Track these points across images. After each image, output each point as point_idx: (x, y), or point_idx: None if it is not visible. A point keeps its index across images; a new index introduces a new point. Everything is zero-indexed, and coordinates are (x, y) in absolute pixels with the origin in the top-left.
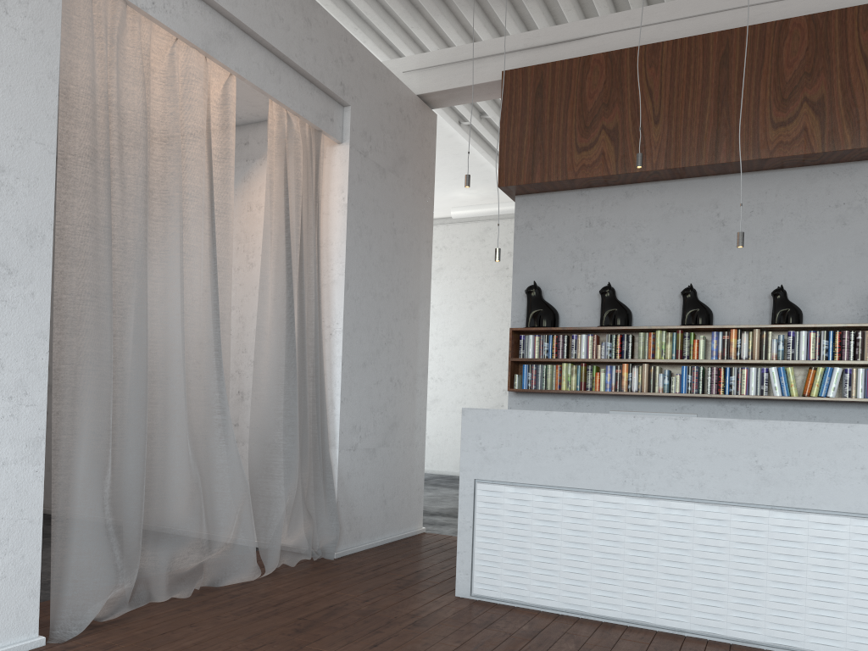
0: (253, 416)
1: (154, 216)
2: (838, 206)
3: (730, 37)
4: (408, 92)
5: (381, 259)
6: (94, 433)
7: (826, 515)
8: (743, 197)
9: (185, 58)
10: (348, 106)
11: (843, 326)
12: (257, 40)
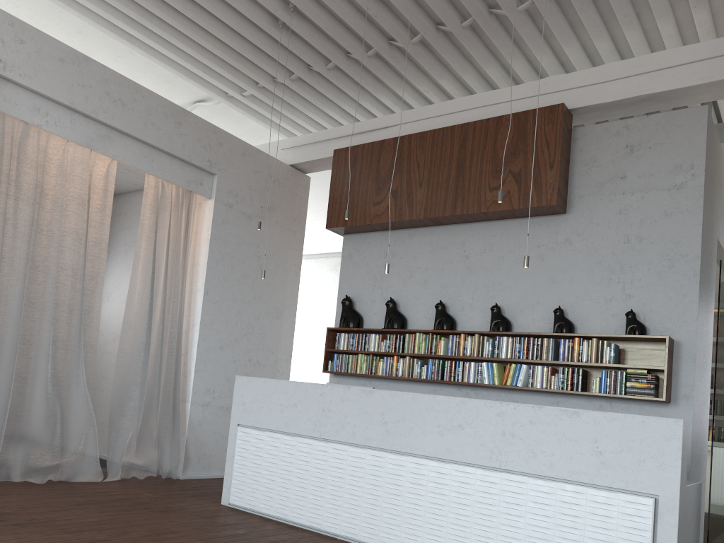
0: (116, 374)
1: (42, 245)
2: (539, 247)
3: (467, 128)
4: (278, 163)
5: (244, 276)
6: None
7: (416, 457)
8: (480, 238)
9: (73, 151)
10: (216, 174)
11: (529, 334)
12: (133, 137)
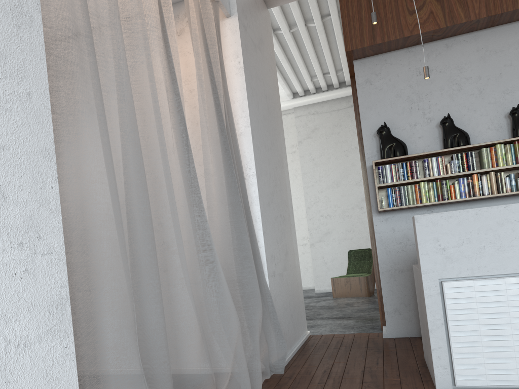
0: None
1: None
2: None
3: None
4: None
5: (264, 118)
6: (117, 284)
7: None
8: None
9: None
10: None
11: None
12: None
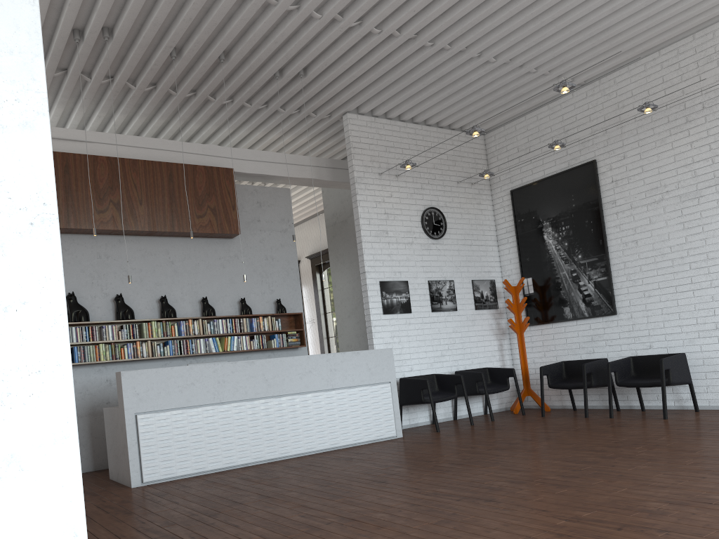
0: None
1: None
2: (220, 258)
3: (172, 167)
4: None
5: None
6: None
7: (291, 395)
8: (180, 249)
9: None
10: None
11: (235, 316)
12: None
